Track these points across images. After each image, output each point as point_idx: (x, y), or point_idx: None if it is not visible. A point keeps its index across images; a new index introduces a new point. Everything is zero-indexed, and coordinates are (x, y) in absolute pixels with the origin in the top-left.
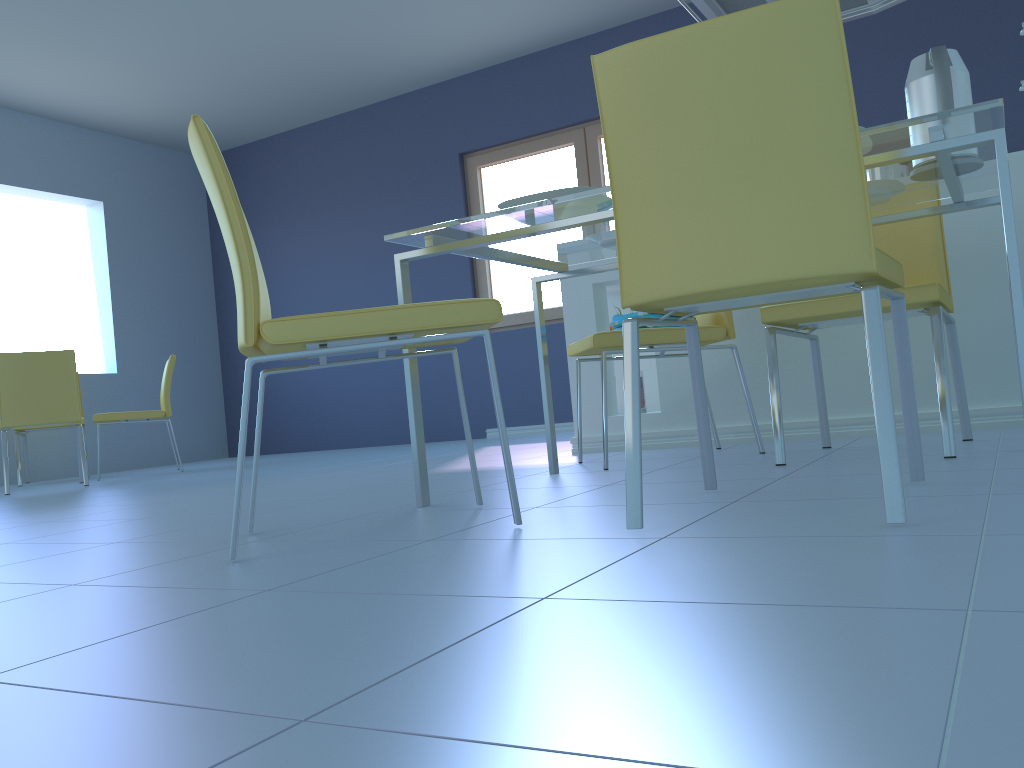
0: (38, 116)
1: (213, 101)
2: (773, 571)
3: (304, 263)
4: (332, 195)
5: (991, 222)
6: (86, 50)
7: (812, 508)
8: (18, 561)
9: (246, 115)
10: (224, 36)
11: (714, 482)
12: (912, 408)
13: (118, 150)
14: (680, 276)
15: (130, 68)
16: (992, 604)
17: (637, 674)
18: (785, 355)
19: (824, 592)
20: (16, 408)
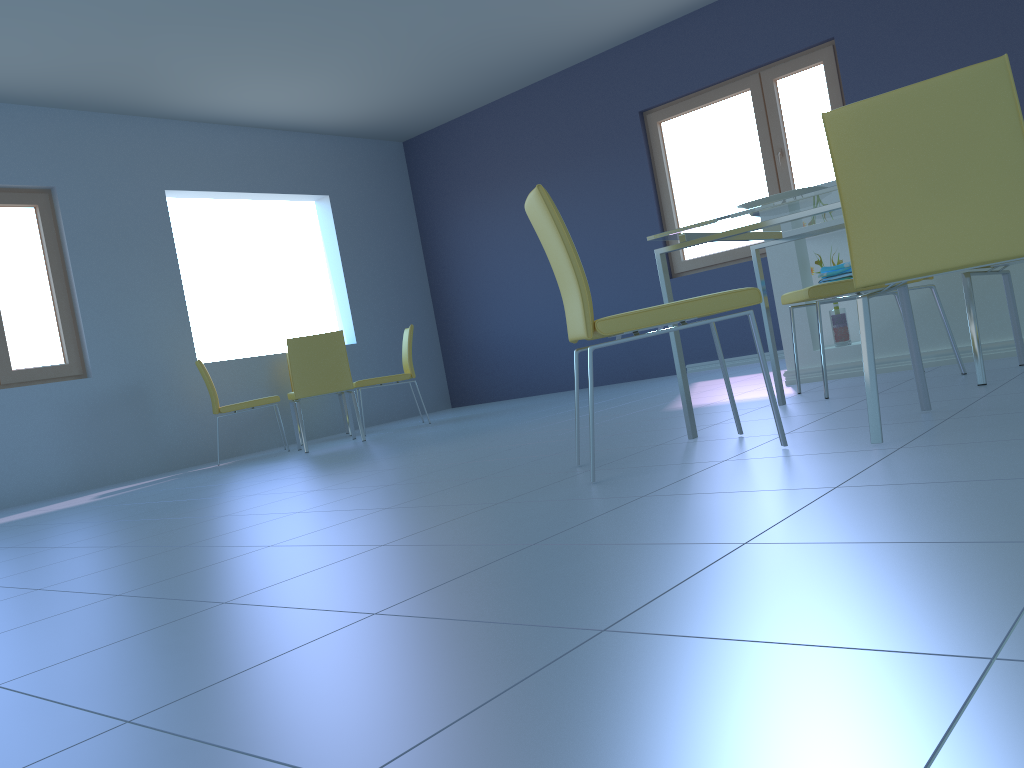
0: (271, 129)
1: (414, 94)
2: (983, 462)
3: (503, 228)
4: (523, 164)
5: None
6: (315, 71)
7: (1010, 420)
8: (427, 494)
9: (441, 101)
10: (428, 41)
11: (928, 404)
12: None
13: (335, 148)
14: (899, 264)
15: (348, 79)
16: None
17: (913, 515)
18: (979, 284)
19: (1018, 471)
20: (304, 382)
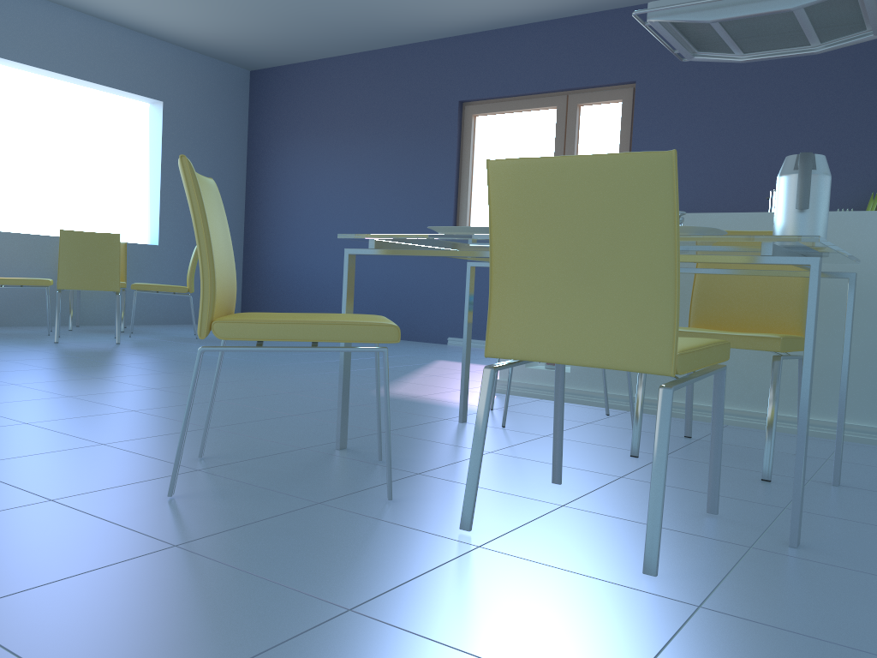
0: (118, 25)
1: (261, 29)
2: (522, 616)
3: (320, 174)
4: (350, 120)
5: (868, 267)
6: None
7: (610, 532)
8: (27, 454)
9: (287, 43)
10: None
11: (559, 479)
12: (717, 457)
13: (180, 59)
14: (528, 345)
15: None
16: None
17: None
18: None
19: (536, 655)
20: (70, 275)
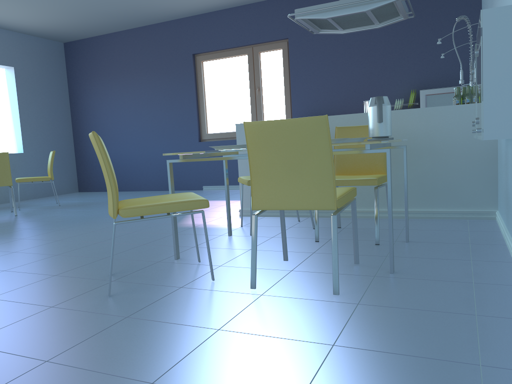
0: None
1: (70, 20)
2: (289, 320)
3: (116, 101)
4: (130, 68)
5: (411, 135)
6: None
7: (315, 279)
8: (19, 286)
9: (86, 27)
10: None
11: (287, 258)
12: (356, 238)
13: (20, 40)
14: (272, 203)
15: (29, 6)
16: (340, 342)
17: (240, 368)
18: None
19: (300, 333)
20: None
